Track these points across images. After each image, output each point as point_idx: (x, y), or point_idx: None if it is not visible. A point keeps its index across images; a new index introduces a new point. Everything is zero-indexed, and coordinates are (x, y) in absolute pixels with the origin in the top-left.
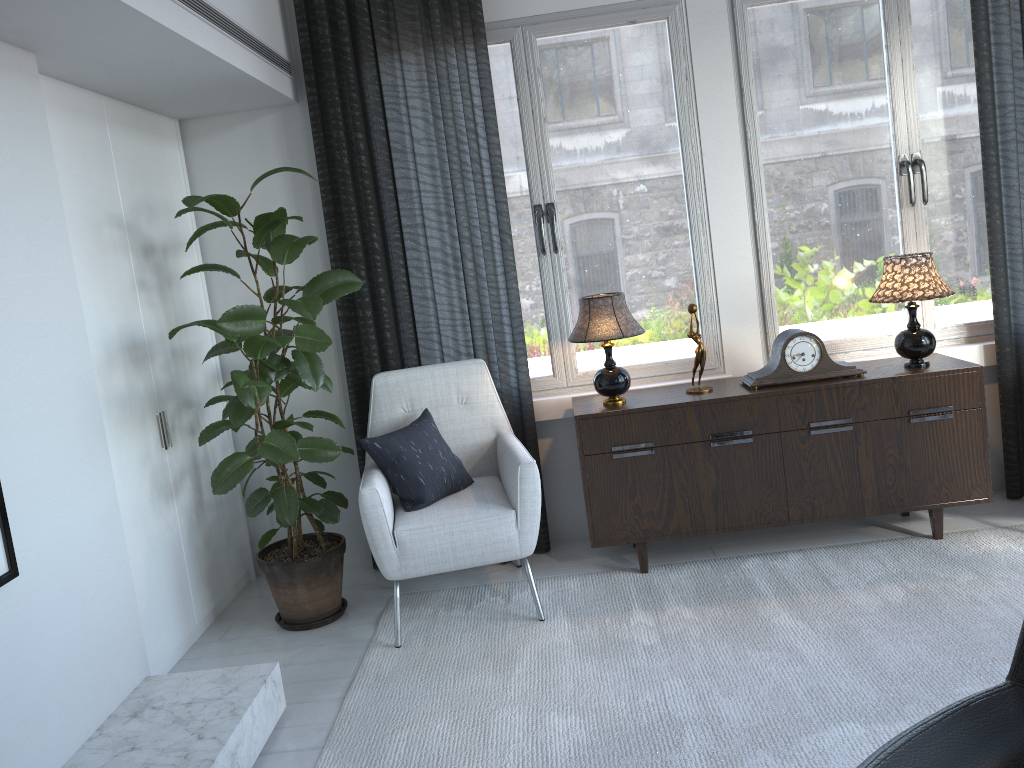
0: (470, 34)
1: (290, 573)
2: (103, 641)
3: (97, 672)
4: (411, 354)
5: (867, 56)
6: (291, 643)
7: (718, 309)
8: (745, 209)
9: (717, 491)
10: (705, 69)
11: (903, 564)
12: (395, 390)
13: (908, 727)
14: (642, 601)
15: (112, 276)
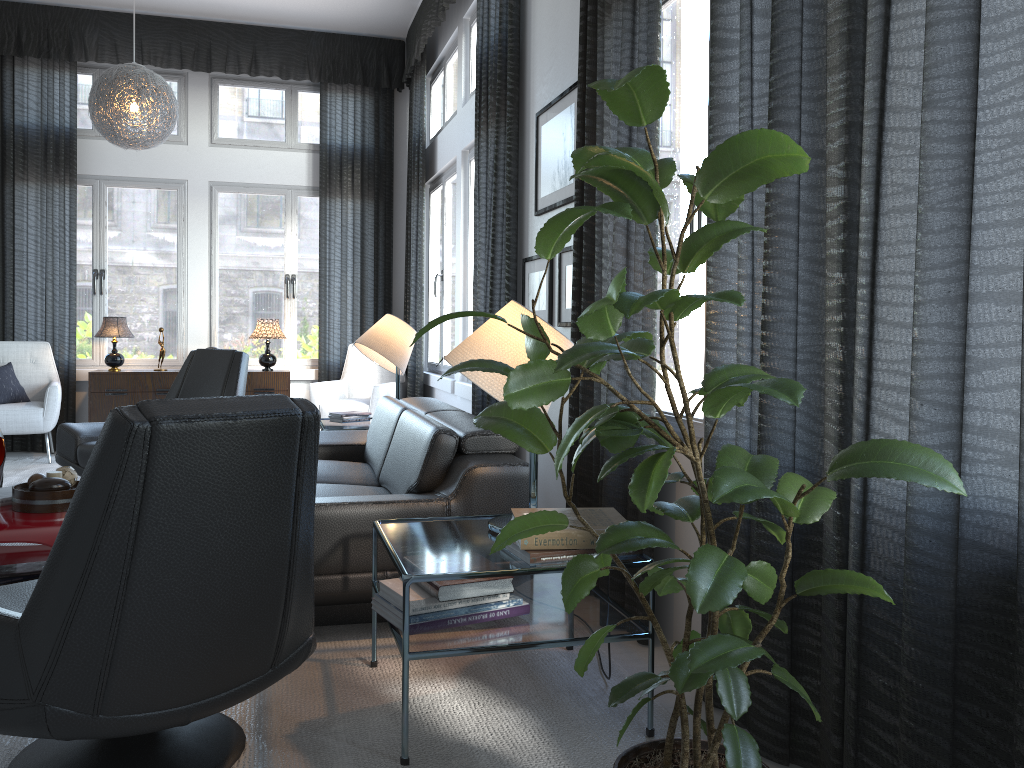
0: (69, 179)
1: None
2: None
3: None
4: (9, 336)
5: (276, 225)
6: None
7: (187, 336)
8: (207, 288)
9: None
10: (194, 217)
11: None
12: None
13: None
14: None
15: None
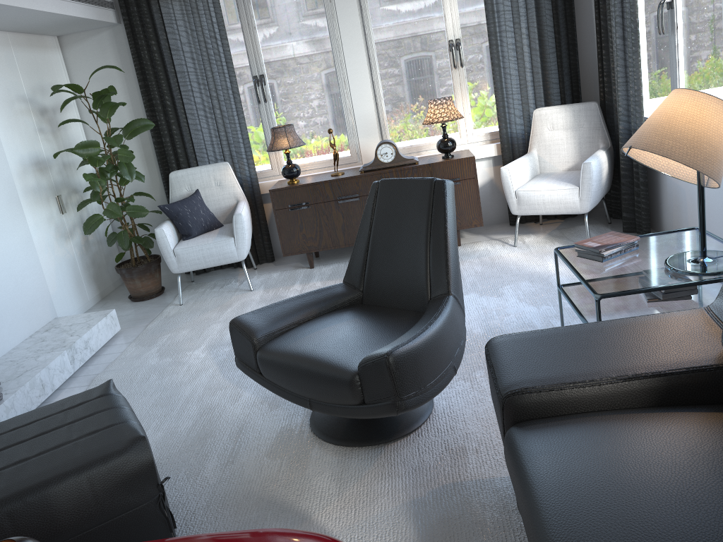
0: None
1: (130, 273)
2: (29, 299)
3: (27, 312)
4: (192, 160)
5: None
6: (133, 306)
7: (357, 129)
8: (367, 74)
9: (344, 225)
10: None
11: None
12: (181, 180)
13: None
14: (302, 280)
15: (22, 127)
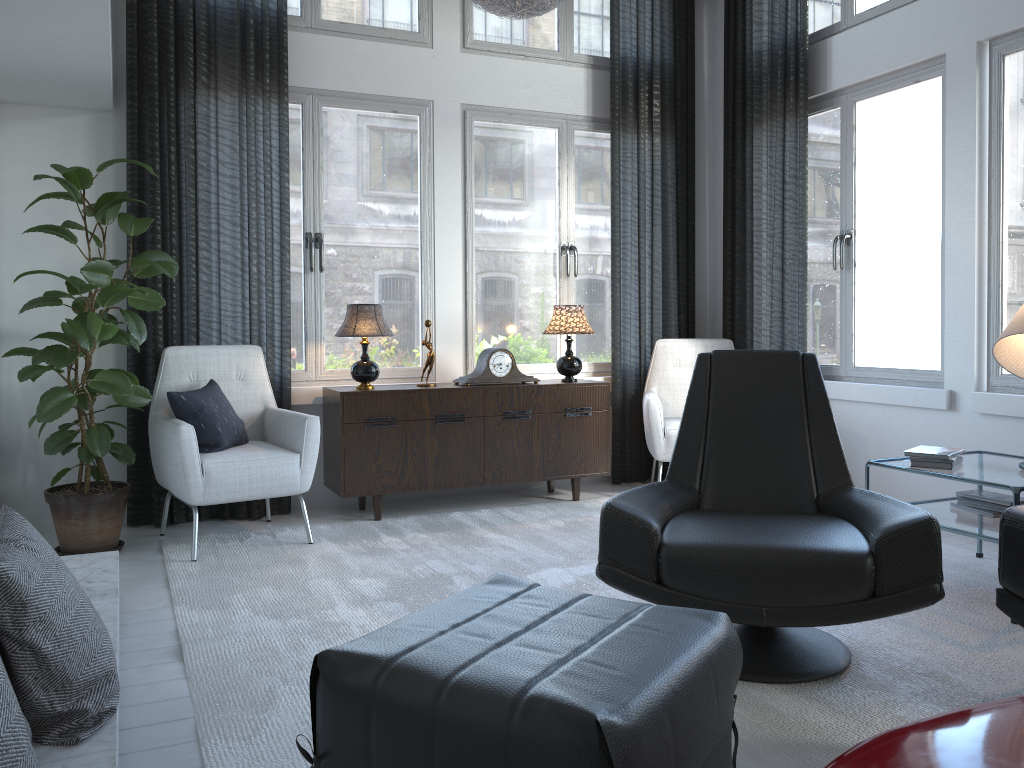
0: (275, 91)
1: (87, 504)
2: None
3: None
4: (192, 337)
5: (546, 171)
6: None
7: (435, 332)
8: (460, 262)
9: (438, 457)
10: (442, 157)
11: (558, 511)
12: (185, 362)
13: (587, 567)
14: (385, 532)
15: None
